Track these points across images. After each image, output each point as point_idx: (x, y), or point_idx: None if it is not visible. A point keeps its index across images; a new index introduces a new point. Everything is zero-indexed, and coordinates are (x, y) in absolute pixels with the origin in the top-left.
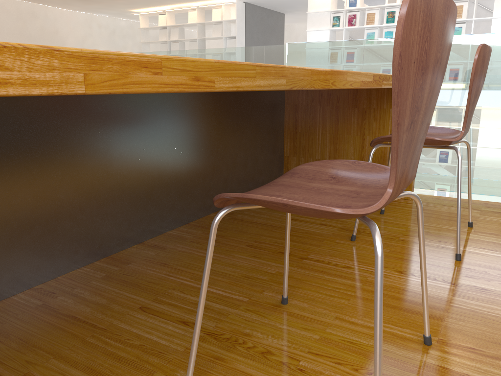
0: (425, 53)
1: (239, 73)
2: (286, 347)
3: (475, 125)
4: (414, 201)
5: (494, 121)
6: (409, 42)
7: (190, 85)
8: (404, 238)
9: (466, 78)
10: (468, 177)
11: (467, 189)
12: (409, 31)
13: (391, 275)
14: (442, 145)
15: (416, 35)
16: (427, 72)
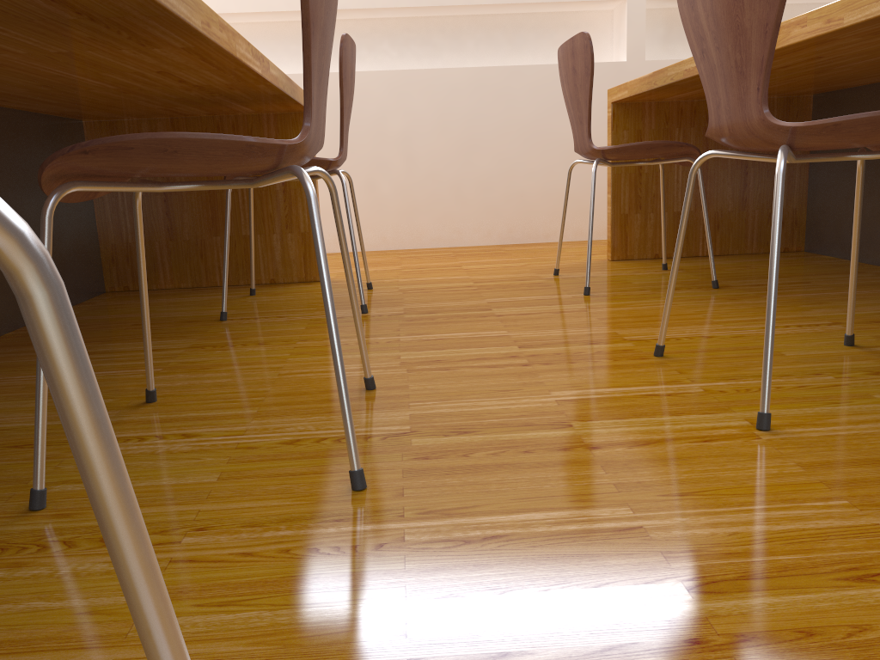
0: None
1: (869, 0)
2: (873, 381)
3: None
4: None
5: None
6: None
7: (823, 28)
8: None
9: None
10: None
11: None
12: None
13: None
14: None
15: None
16: (695, 3)
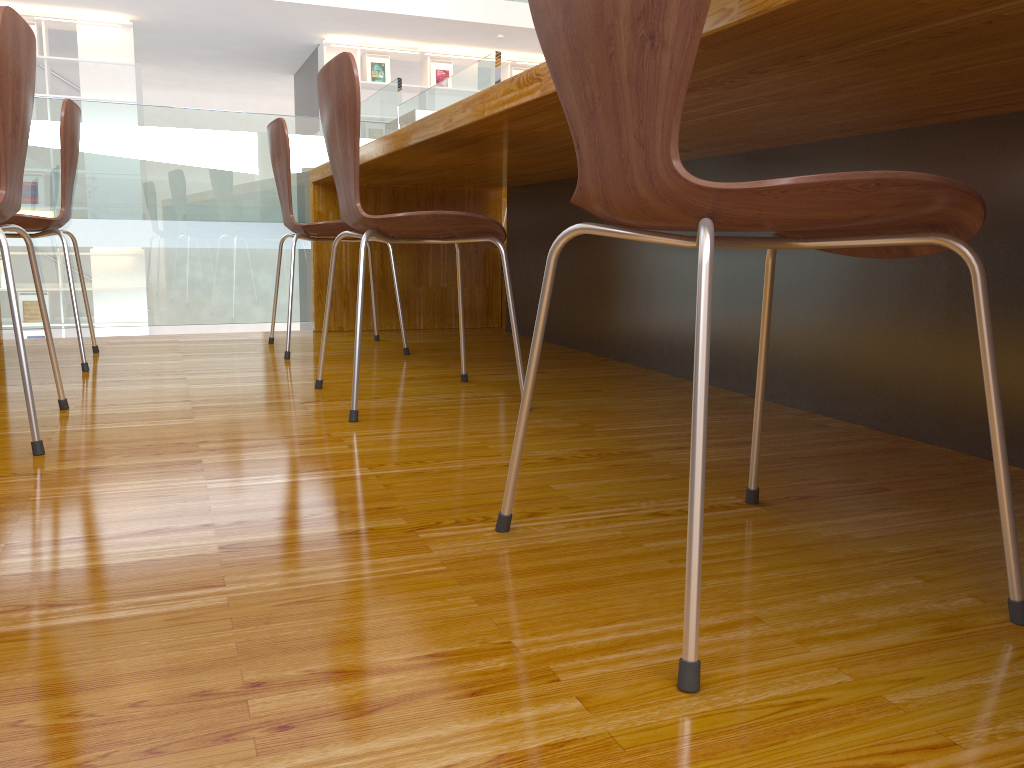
0: (18, 68)
1: None
2: None
3: (80, 228)
4: (7, 345)
5: (105, 222)
6: (5, 54)
7: None
8: (6, 367)
9: (56, 159)
10: (82, 283)
11: (85, 322)
12: (4, 44)
13: (1, 388)
14: (39, 227)
15: (10, 49)
16: (21, 86)
